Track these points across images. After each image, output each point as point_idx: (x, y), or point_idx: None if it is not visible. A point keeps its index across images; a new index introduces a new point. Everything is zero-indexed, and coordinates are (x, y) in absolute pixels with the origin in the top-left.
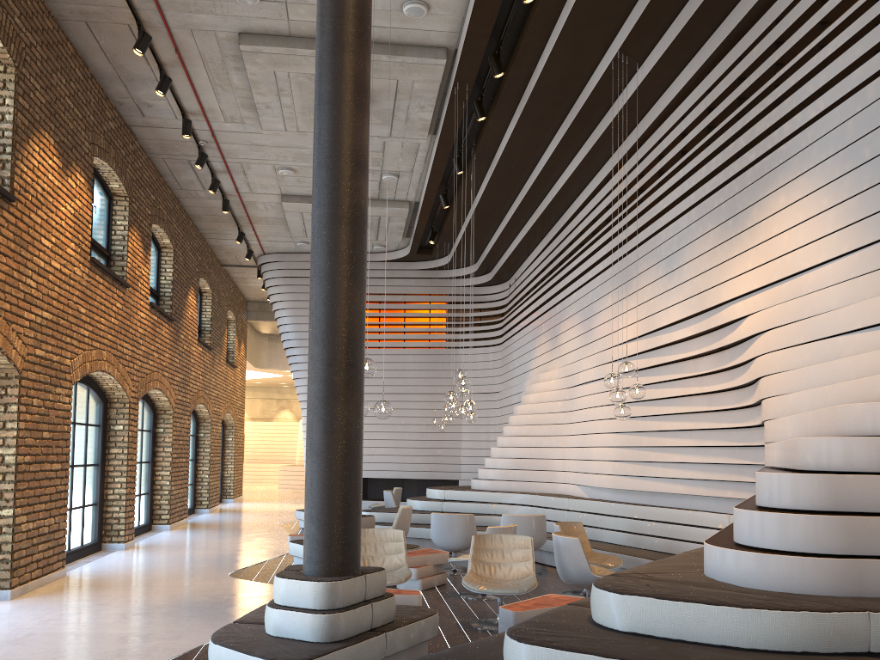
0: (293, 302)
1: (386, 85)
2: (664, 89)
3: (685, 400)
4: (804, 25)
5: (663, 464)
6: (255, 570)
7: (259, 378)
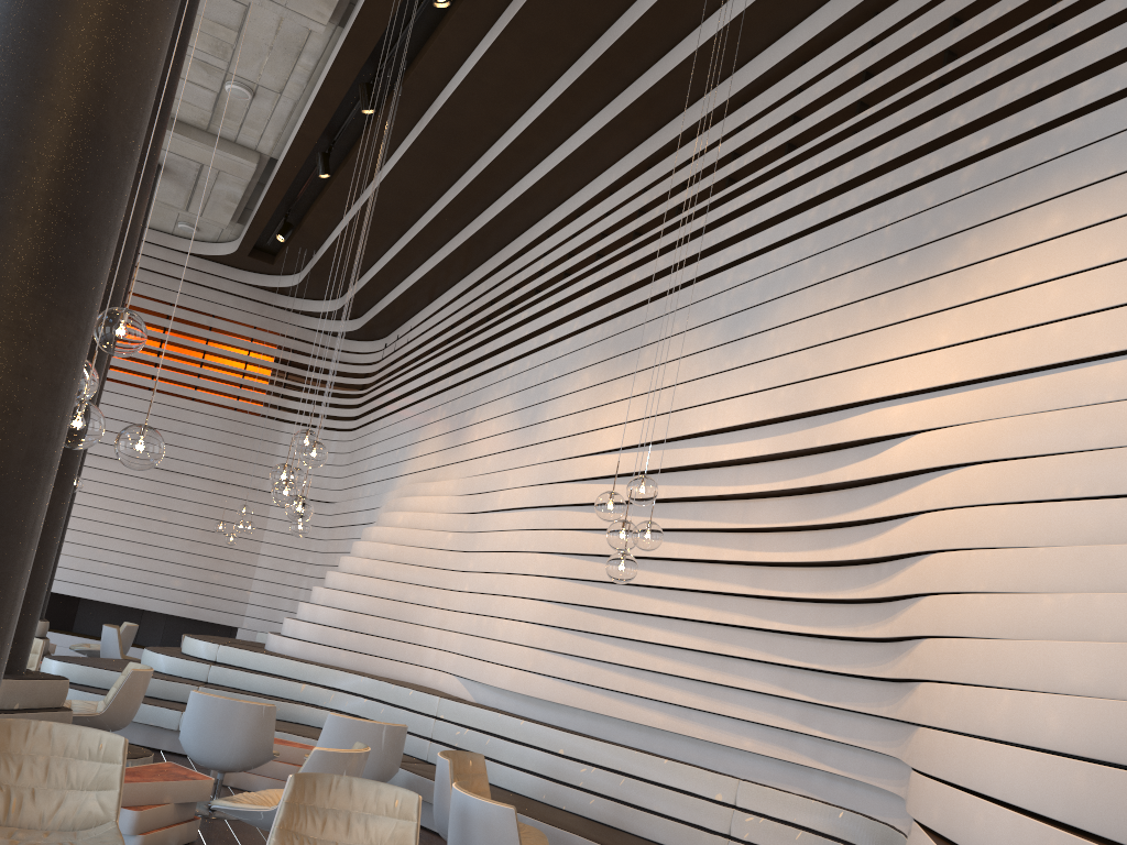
0: None
1: None
2: (776, 37)
3: (704, 570)
4: None
5: (633, 671)
6: None
7: None
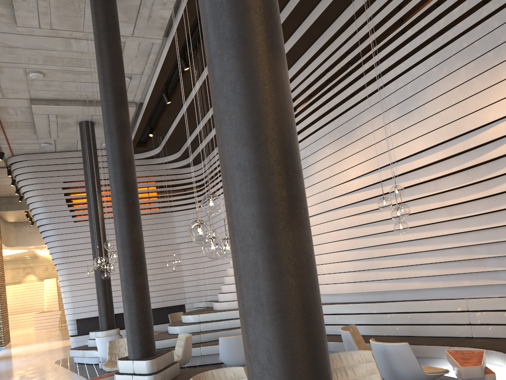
0: (41, 190)
1: None
2: None
3: (421, 215)
4: None
5: (397, 268)
6: None
7: (8, 254)
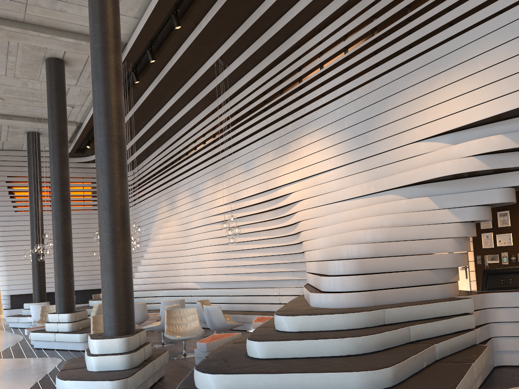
0: None
1: (81, 57)
2: (239, 79)
3: (256, 234)
4: (313, 63)
5: (244, 266)
6: (8, 352)
7: None
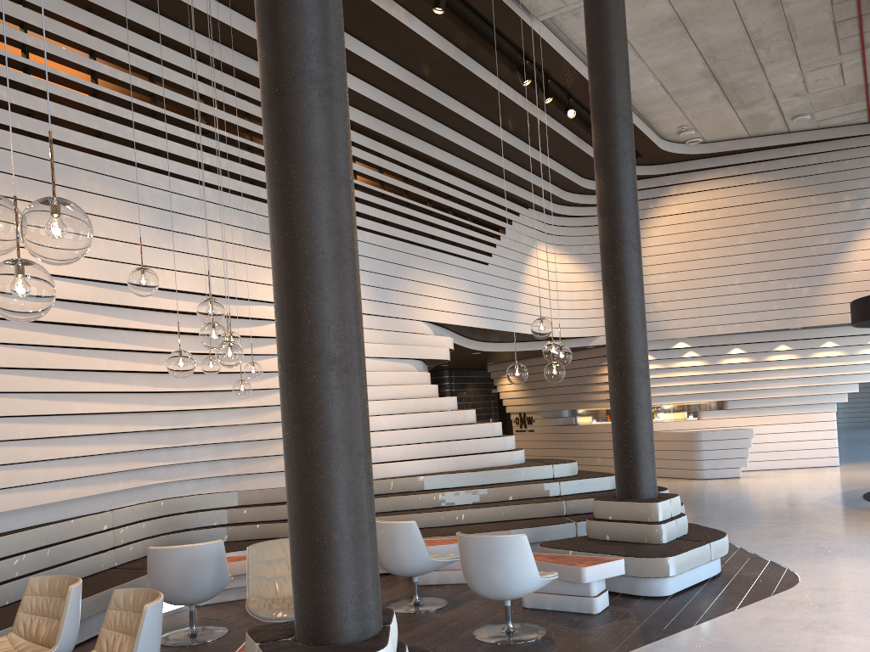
0: None
1: None
2: (144, 5)
3: (118, 377)
4: None
5: (46, 463)
6: None
7: None
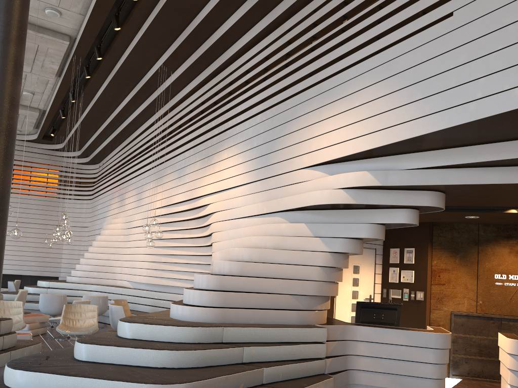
0: None
1: (31, 46)
2: (184, 87)
3: (183, 240)
4: (240, 80)
5: (171, 271)
6: None
7: None
